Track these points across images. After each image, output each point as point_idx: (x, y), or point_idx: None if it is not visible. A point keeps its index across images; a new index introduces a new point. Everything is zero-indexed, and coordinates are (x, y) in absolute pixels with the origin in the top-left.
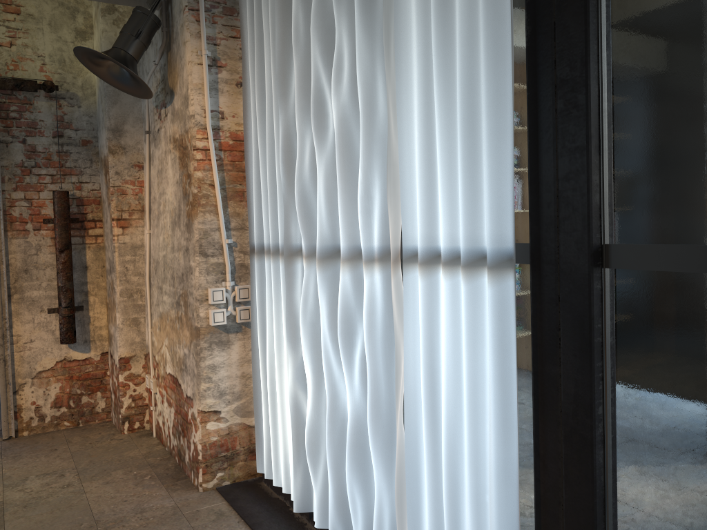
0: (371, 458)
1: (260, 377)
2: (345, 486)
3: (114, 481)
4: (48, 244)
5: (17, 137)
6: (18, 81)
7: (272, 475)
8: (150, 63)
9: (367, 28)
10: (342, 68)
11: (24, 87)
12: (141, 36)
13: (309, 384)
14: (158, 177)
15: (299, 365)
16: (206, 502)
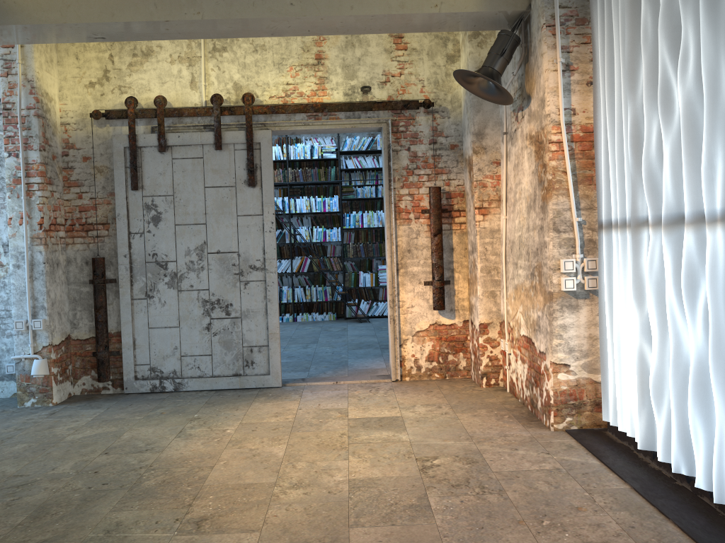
0: (712, 396)
1: (606, 337)
2: (687, 424)
3: (480, 415)
4: (425, 230)
5: (404, 146)
6: (405, 102)
7: (616, 423)
8: (508, 74)
9: (711, 23)
10: (687, 59)
11: (409, 106)
12: (504, 54)
13: (654, 336)
14: (514, 170)
15: (644, 321)
16: (557, 438)
